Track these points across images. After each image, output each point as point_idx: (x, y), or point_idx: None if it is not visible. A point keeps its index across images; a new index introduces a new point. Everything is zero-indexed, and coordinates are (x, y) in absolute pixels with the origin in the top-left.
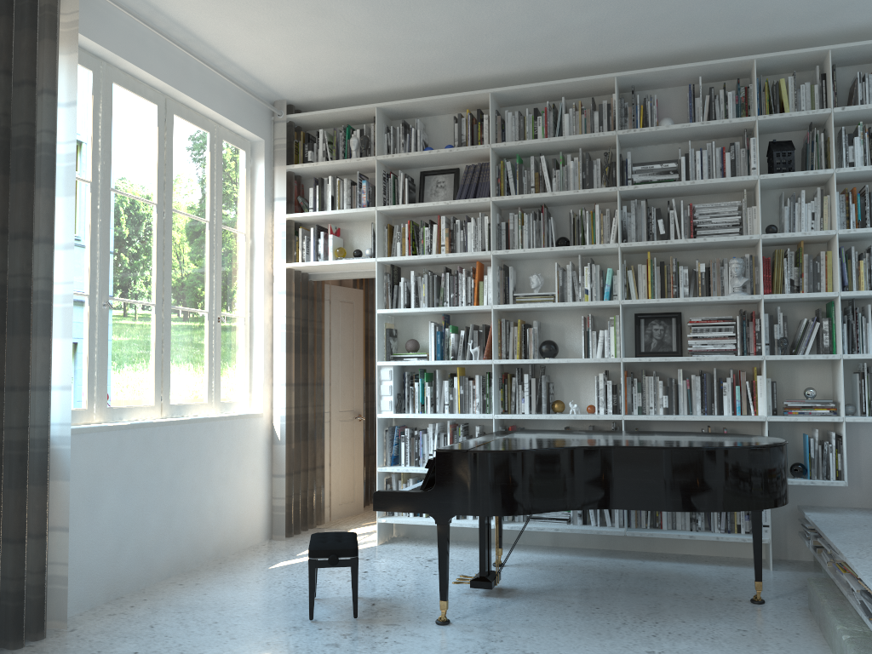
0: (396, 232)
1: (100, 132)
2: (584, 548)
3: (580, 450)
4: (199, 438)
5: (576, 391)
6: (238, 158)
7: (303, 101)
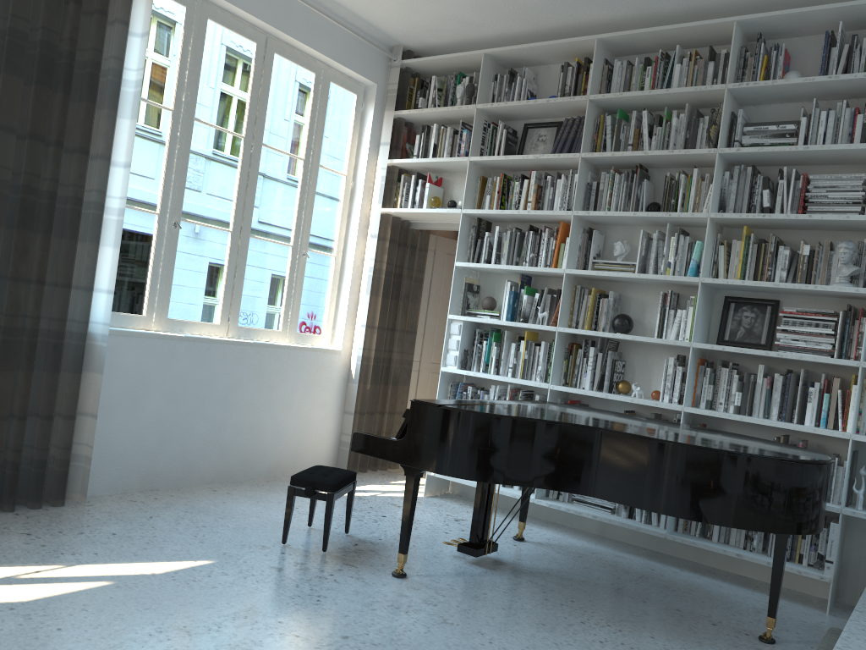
0: (488, 184)
1: (188, 64)
2: (630, 544)
3: (565, 427)
4: (262, 362)
5: (649, 374)
6: (346, 101)
7: (420, 47)
